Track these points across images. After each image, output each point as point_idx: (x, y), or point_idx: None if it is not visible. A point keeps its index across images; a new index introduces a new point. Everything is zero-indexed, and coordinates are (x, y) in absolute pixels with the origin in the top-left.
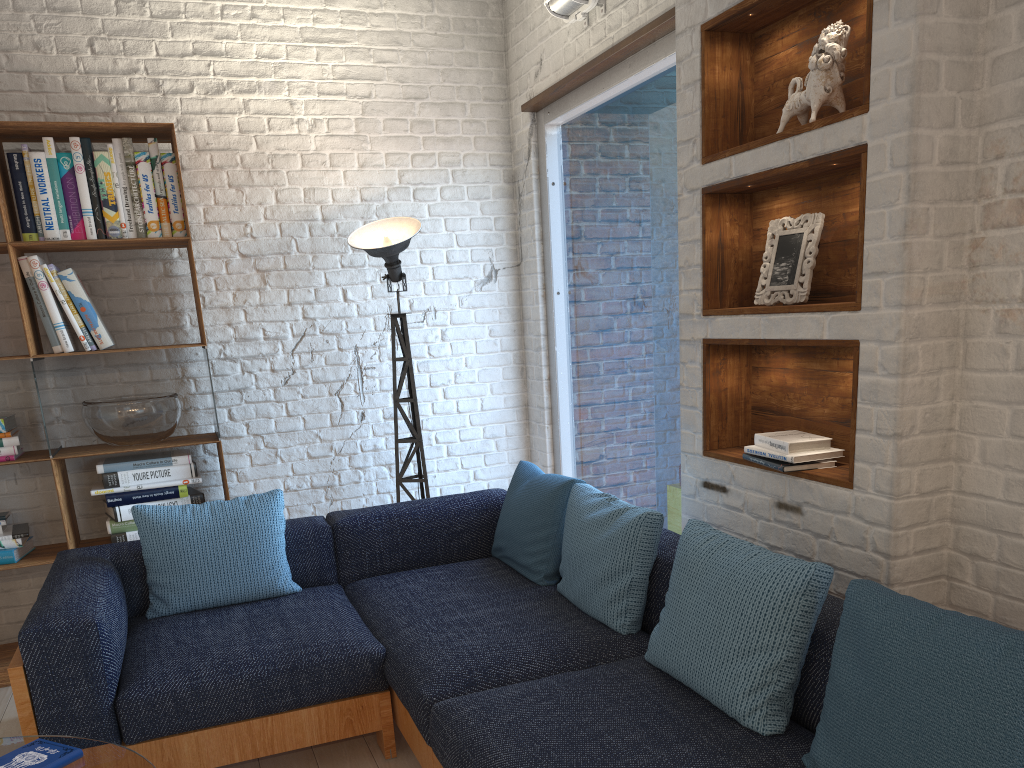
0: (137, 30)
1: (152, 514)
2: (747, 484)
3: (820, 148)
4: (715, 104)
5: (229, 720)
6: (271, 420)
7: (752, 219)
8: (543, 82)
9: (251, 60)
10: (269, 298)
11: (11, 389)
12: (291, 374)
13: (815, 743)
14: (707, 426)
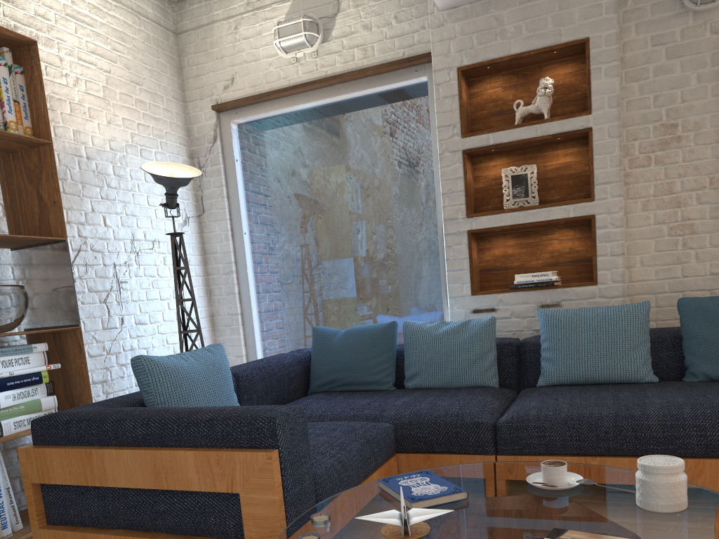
0: None
1: (160, 360)
2: (514, 302)
3: (560, 129)
4: (464, 108)
5: (354, 486)
6: None
7: (473, 171)
8: (236, 92)
9: (31, 14)
10: None
11: None
12: None
13: (699, 367)
14: (473, 278)
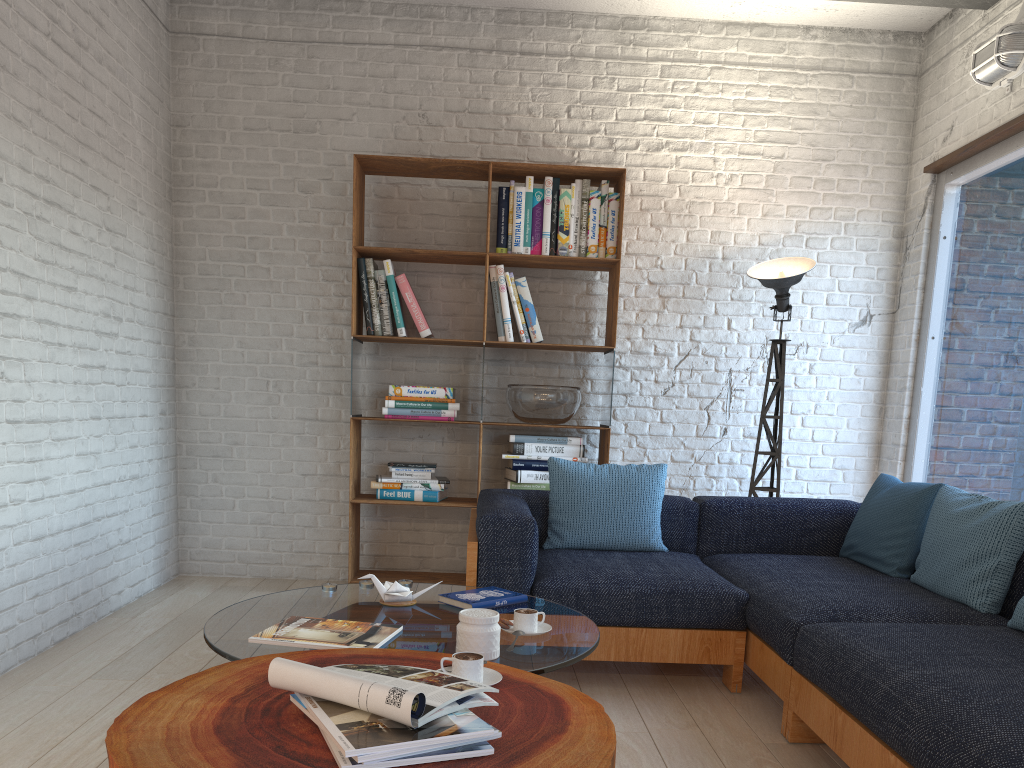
0: (604, 100)
1: (564, 465)
2: None
3: None
4: None
5: (613, 623)
6: (646, 423)
7: None
8: (951, 145)
9: (688, 125)
10: (664, 320)
11: (455, 371)
12: (670, 386)
13: None
14: None
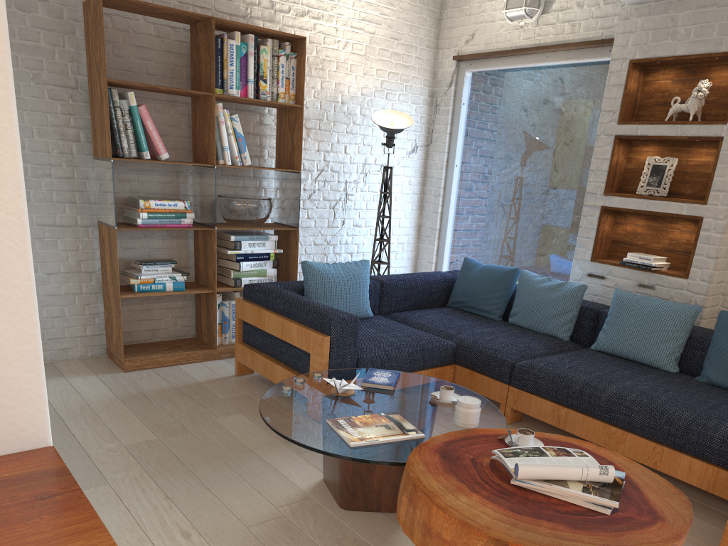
0: None
1: (316, 266)
2: (620, 275)
3: (696, 133)
4: (628, 97)
5: None
6: (299, 219)
7: (628, 152)
8: (473, 47)
9: None
10: (309, 145)
11: (168, 182)
12: (312, 193)
13: (706, 371)
14: (595, 247)
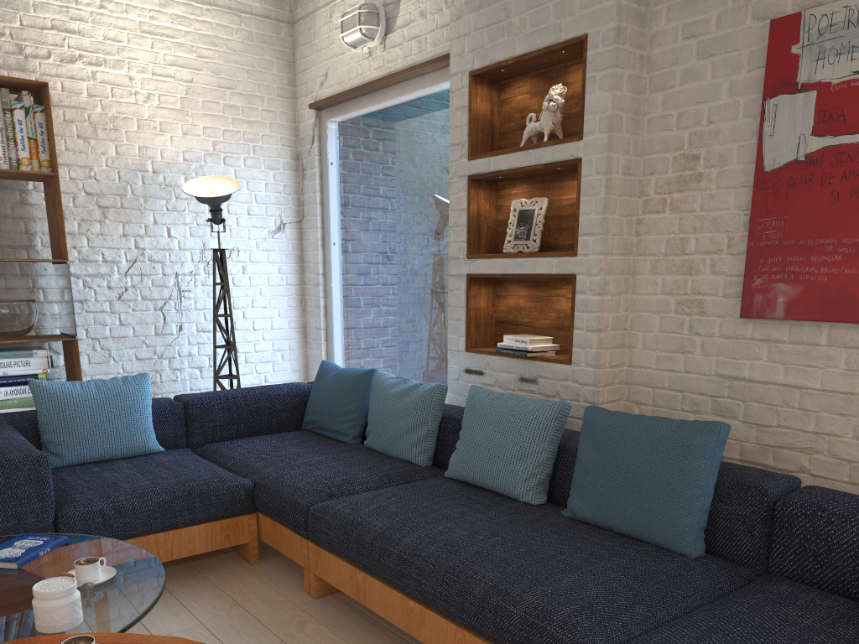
0: (4, 2)
1: (49, 386)
2: (498, 368)
3: (552, 158)
4: (477, 123)
5: (142, 533)
6: (107, 327)
7: (497, 199)
8: (328, 90)
9: (99, 40)
10: (108, 229)
11: None
12: (124, 291)
13: (570, 500)
14: (469, 332)
